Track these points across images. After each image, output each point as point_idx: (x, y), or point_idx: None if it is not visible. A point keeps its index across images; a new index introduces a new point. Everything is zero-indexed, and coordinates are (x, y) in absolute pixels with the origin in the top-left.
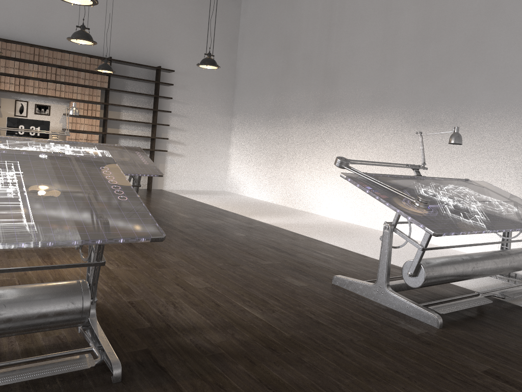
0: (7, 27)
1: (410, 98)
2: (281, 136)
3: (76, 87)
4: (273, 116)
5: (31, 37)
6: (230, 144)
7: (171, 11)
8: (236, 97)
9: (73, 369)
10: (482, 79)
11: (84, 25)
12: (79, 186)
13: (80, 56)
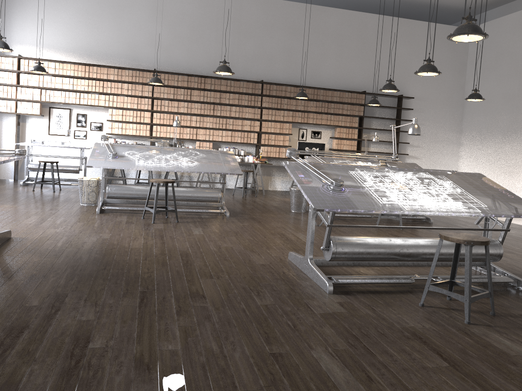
0: (295, 76)
1: None
2: (517, 150)
3: (341, 116)
4: (508, 133)
5: (310, 81)
6: (459, 157)
7: (410, 48)
8: (465, 116)
9: (505, 281)
10: None
11: (345, 68)
12: (484, 189)
13: (344, 92)
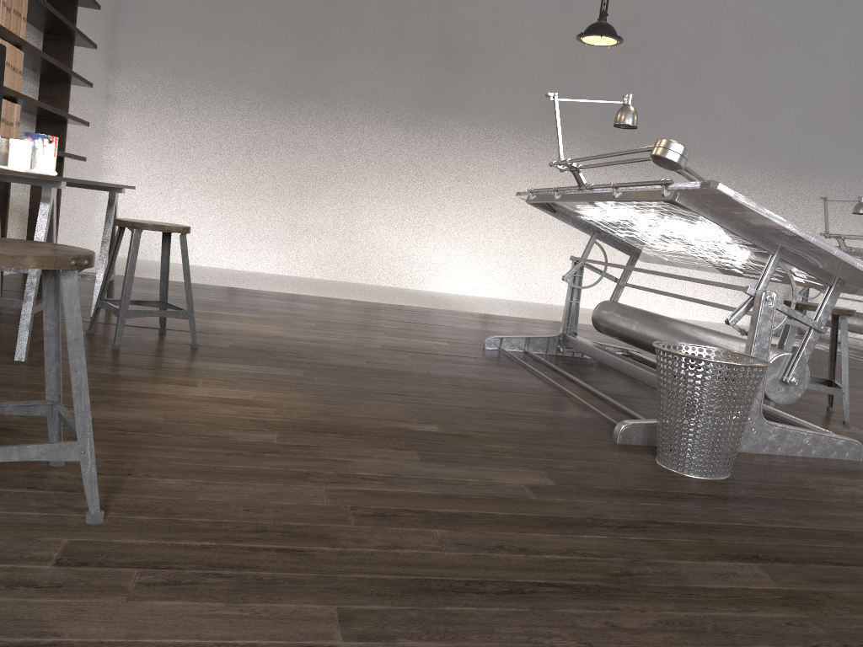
0: None
1: (603, 124)
2: (316, 142)
3: None
4: (288, 97)
5: None
6: (109, 138)
7: None
8: (130, 24)
9: None
10: (694, 121)
11: None
12: None
13: None
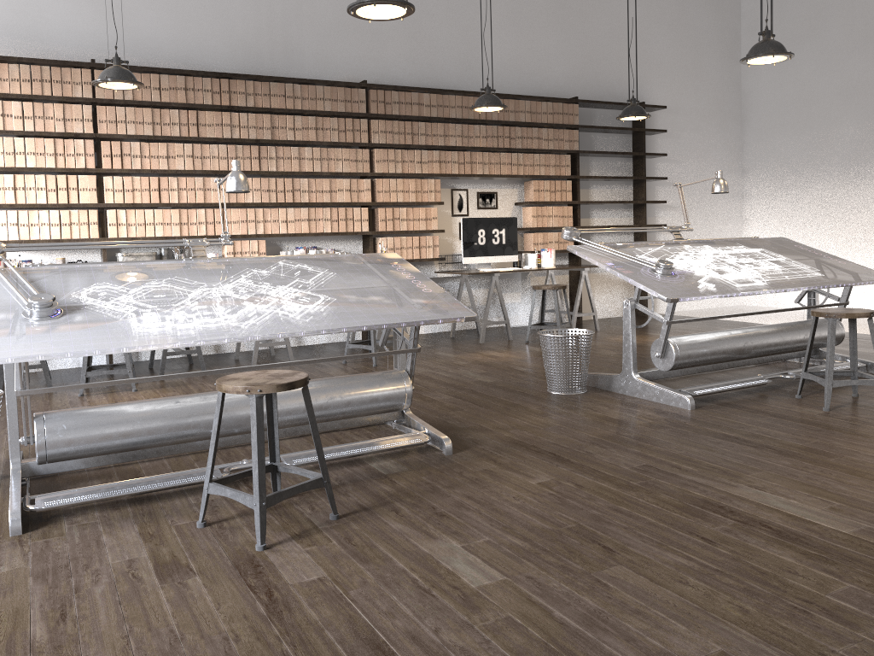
0: (431, 69)
1: None
2: None
3: (538, 154)
4: (861, 162)
5: (463, 81)
6: (744, 222)
7: (644, 5)
8: (750, 140)
9: None
10: None
11: (531, 49)
12: None
13: (538, 102)
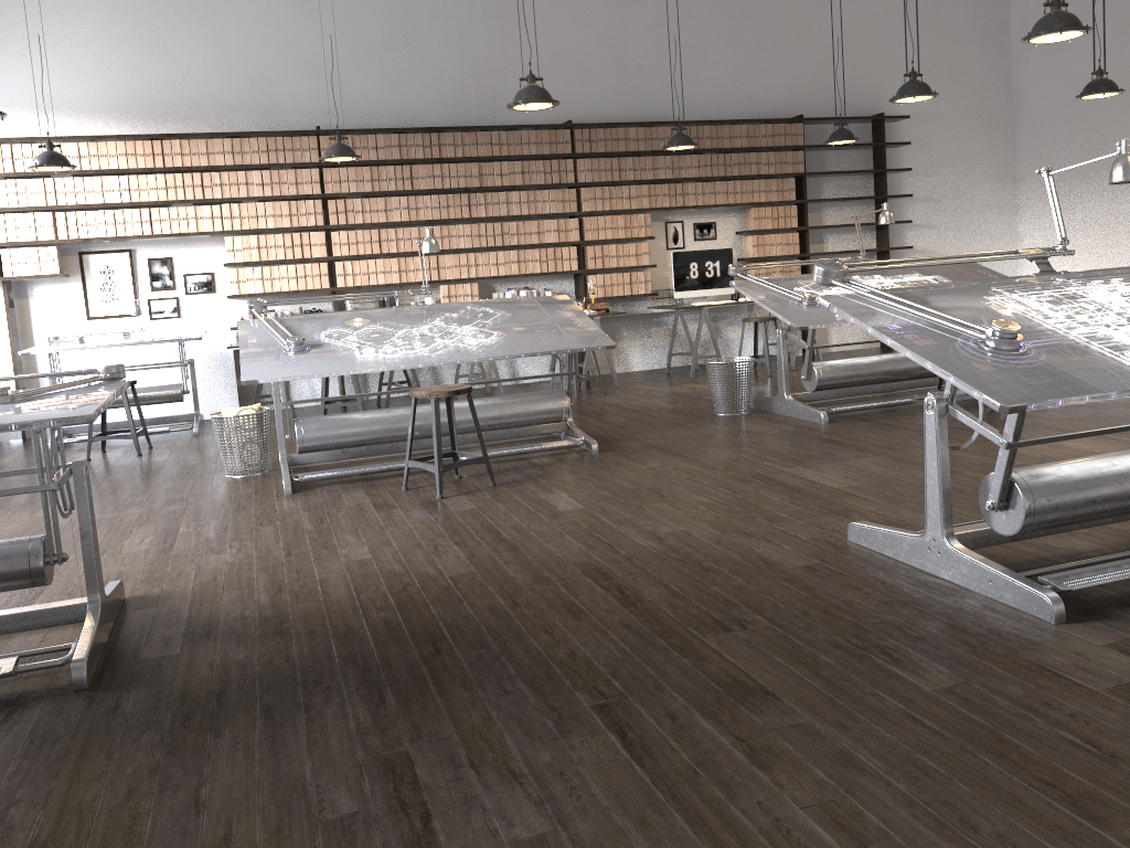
0: (640, 101)
1: None
2: None
3: (757, 180)
4: None
5: (675, 110)
6: (1018, 238)
7: (885, 4)
8: (1022, 144)
9: None
10: None
11: (750, 68)
12: None
13: (756, 125)
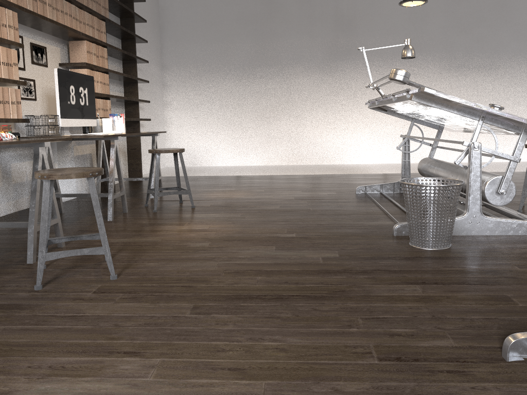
0: None
1: (446, 47)
2: (272, 89)
3: (88, 13)
4: (254, 67)
5: None
6: (166, 105)
7: None
8: (169, 44)
9: None
10: (510, 33)
11: None
12: None
13: None
